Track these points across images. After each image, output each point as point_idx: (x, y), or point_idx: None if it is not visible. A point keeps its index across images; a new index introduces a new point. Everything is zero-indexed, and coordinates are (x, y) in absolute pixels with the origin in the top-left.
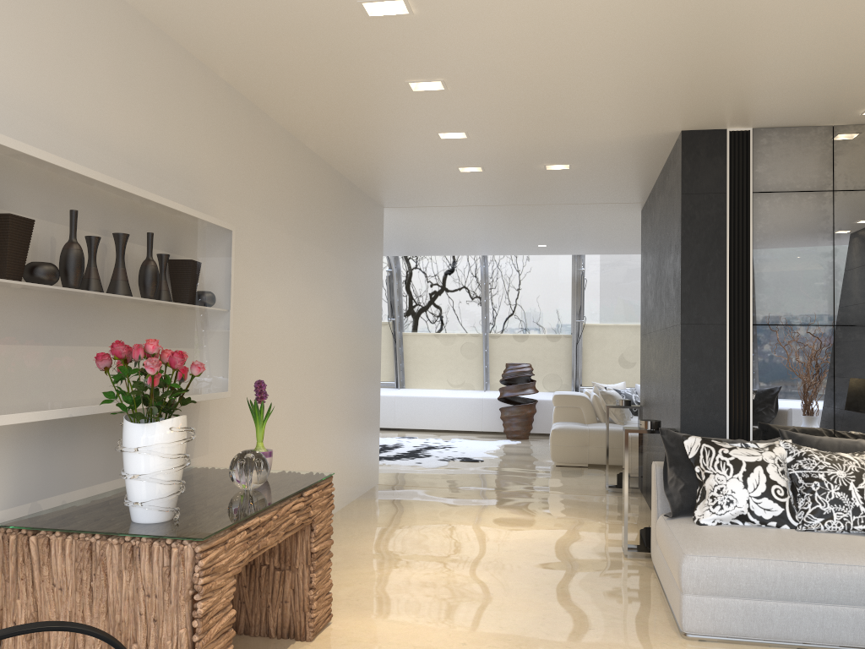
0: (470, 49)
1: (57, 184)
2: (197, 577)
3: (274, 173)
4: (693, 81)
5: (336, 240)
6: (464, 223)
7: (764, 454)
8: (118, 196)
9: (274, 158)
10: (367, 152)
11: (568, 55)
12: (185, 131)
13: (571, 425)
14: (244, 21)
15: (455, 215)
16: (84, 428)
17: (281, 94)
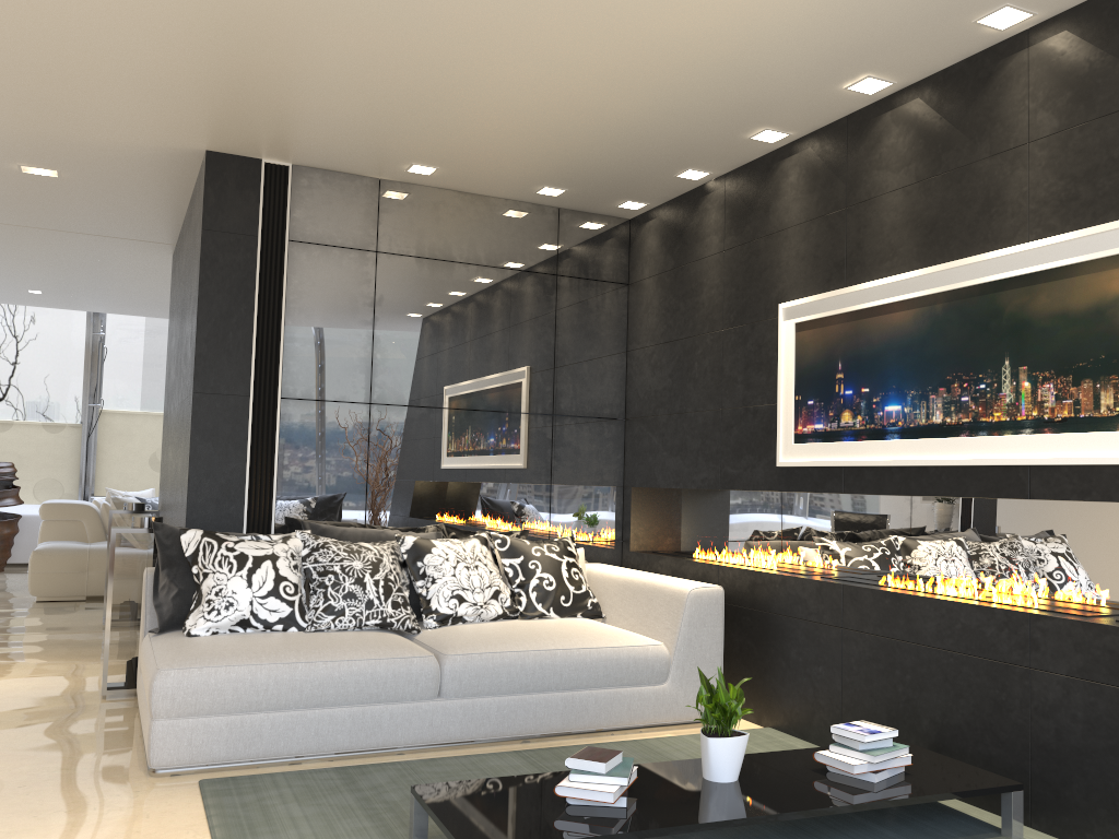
0: None
1: None
2: None
3: None
4: (209, 85)
5: None
6: None
7: (277, 546)
8: None
9: None
10: None
11: (28, 4)
12: None
13: (64, 544)
14: None
15: None
16: None
17: None
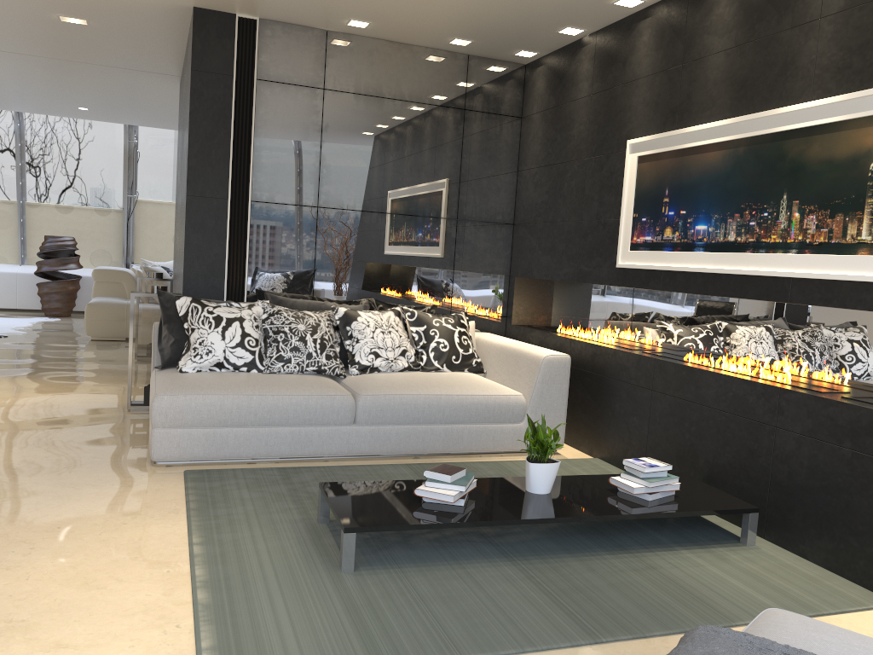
0: None
1: None
2: None
3: None
4: None
5: None
6: None
7: (244, 311)
8: None
9: None
10: None
11: None
12: None
13: (109, 299)
14: None
15: None
16: None
17: None
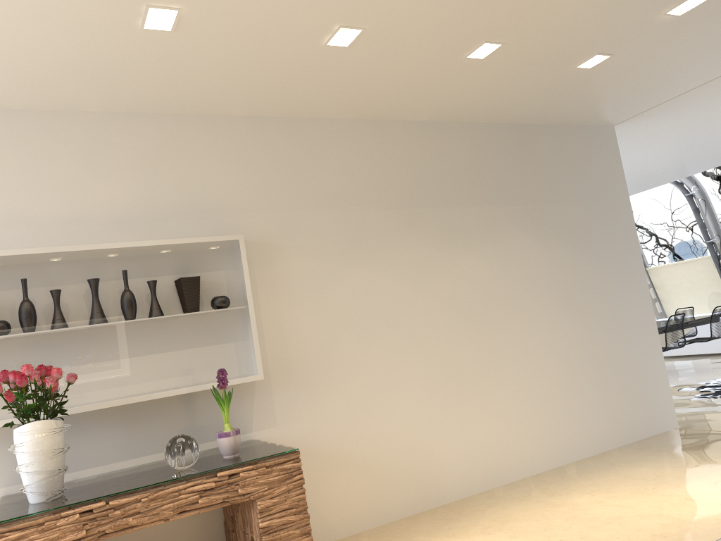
0: None
1: None
2: None
3: (348, 163)
4: None
5: (497, 189)
6: None
7: None
8: (60, 257)
9: (345, 150)
10: (462, 100)
11: None
12: (188, 175)
13: None
14: (146, 82)
15: (713, 99)
16: (92, 423)
17: (290, 103)
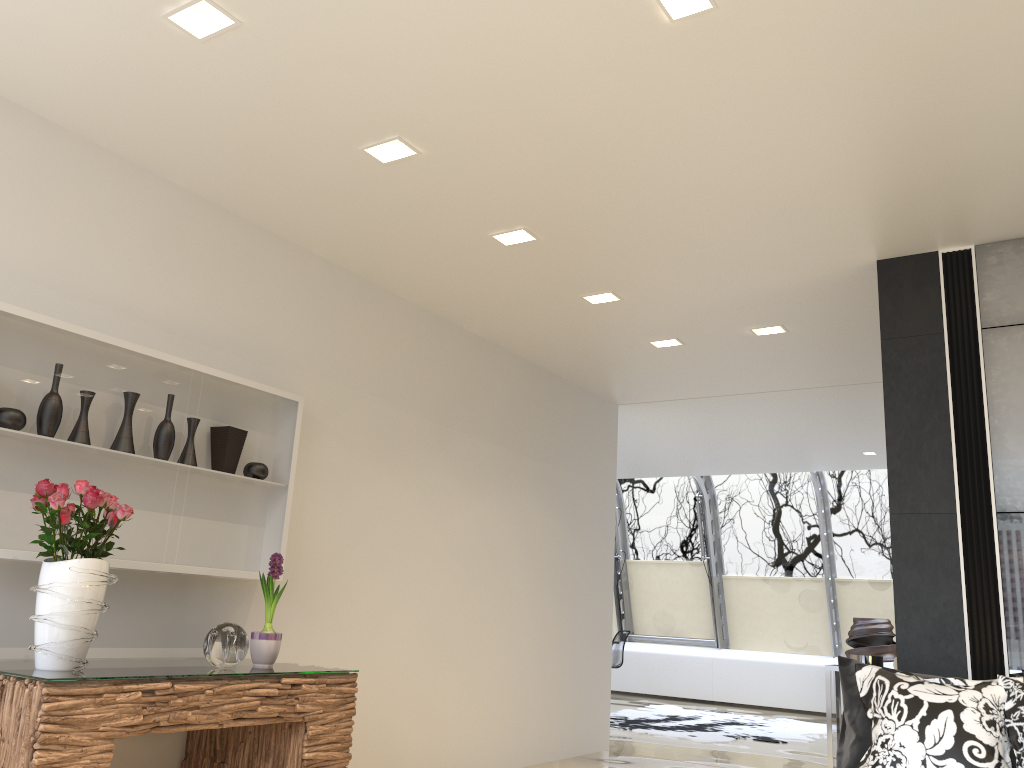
0: (515, 185)
1: (28, 336)
2: (38, 722)
3: (404, 353)
4: (815, 187)
5: (519, 434)
6: (733, 422)
7: (964, 693)
8: (115, 353)
9: (404, 337)
10: (532, 330)
11: (627, 175)
12: (255, 304)
13: None
14: (284, 188)
15: (712, 412)
16: None
17: (385, 266)
